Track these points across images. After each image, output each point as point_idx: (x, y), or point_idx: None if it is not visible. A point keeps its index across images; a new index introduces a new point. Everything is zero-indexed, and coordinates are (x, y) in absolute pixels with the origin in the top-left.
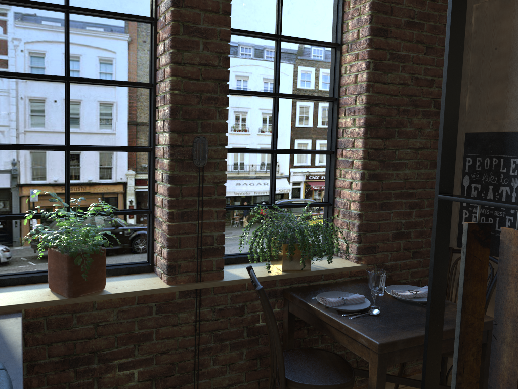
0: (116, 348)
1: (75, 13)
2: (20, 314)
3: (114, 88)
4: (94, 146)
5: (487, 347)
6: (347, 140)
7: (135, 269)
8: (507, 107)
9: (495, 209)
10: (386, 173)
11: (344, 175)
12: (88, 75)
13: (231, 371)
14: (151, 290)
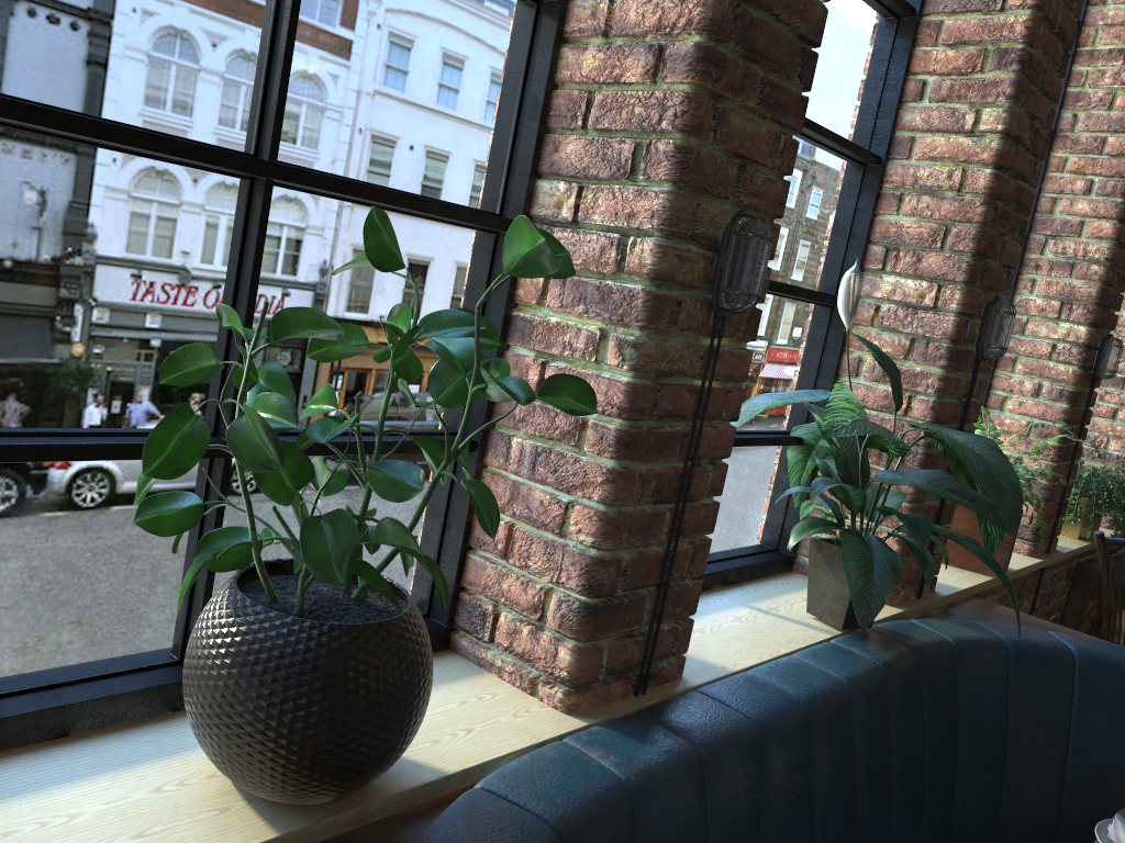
0: None
1: None
2: (987, 600)
3: None
4: None
5: None
6: None
7: None
8: None
9: None
10: None
11: (1100, 396)
12: None
13: None
14: (1033, 565)
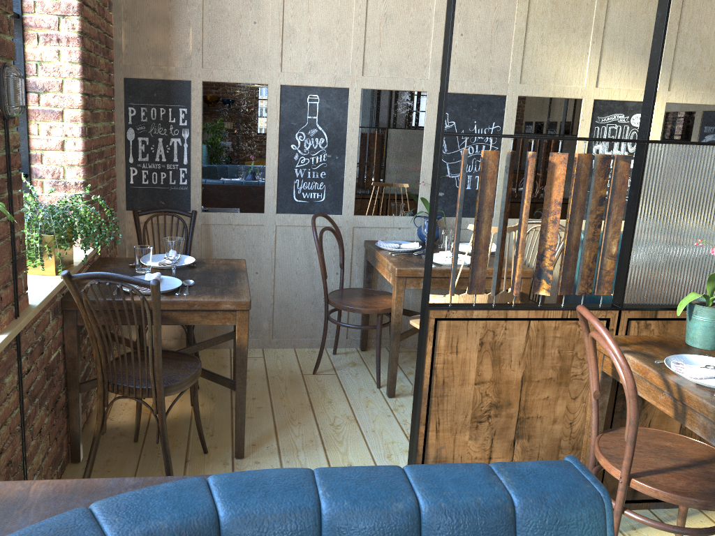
0: None
1: None
2: None
3: None
4: None
5: None
6: (49, 80)
7: None
8: (171, 53)
9: (167, 162)
10: (94, 128)
11: (48, 131)
12: None
13: (43, 439)
14: None
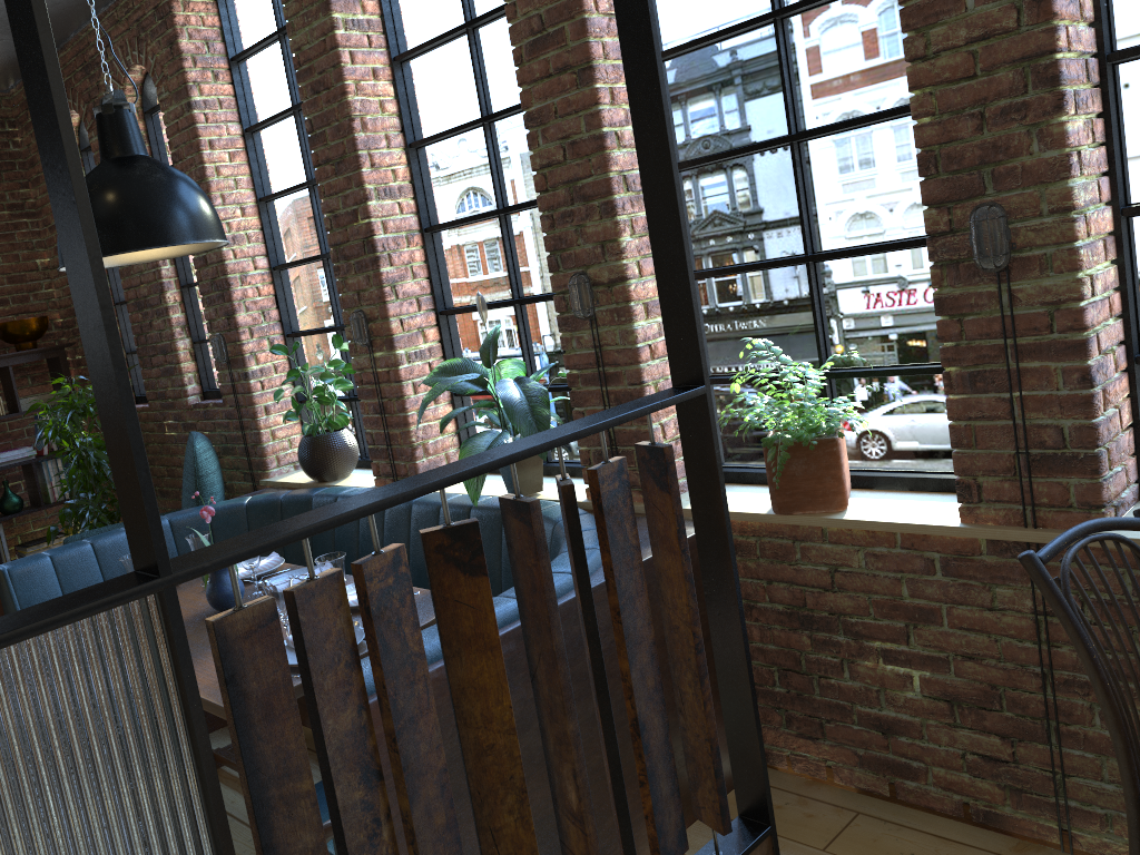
0: (873, 619)
1: (791, 17)
2: None
3: (876, 128)
4: (853, 247)
5: None
6: None
7: (953, 483)
8: None
9: None
10: None
11: None
12: (827, 119)
13: None
14: (914, 526)
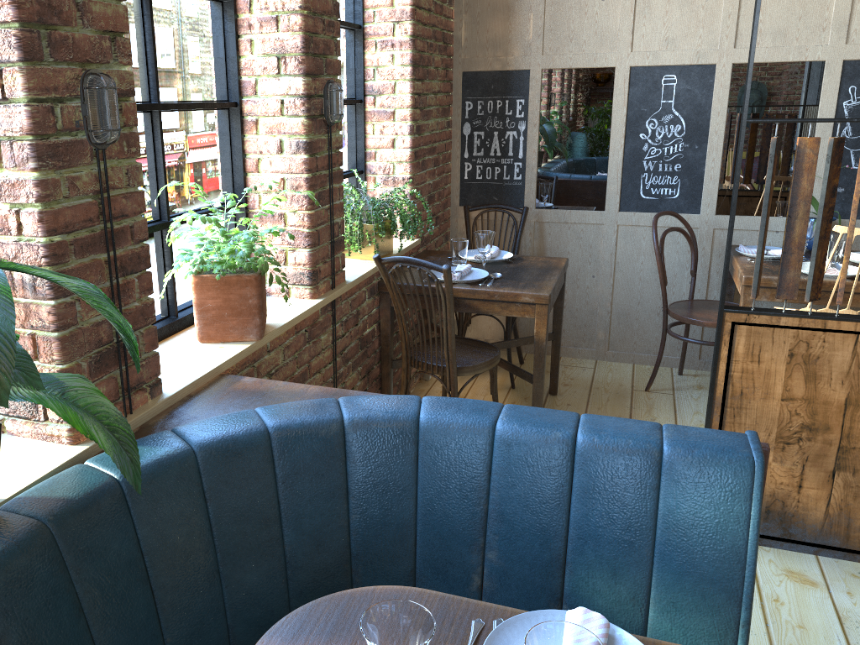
0: None
1: None
2: (235, 375)
3: None
4: (178, 102)
5: (564, 286)
6: (383, 83)
7: None
8: (510, 42)
9: (502, 157)
10: (423, 125)
11: (381, 131)
12: None
13: None
14: (311, 309)
